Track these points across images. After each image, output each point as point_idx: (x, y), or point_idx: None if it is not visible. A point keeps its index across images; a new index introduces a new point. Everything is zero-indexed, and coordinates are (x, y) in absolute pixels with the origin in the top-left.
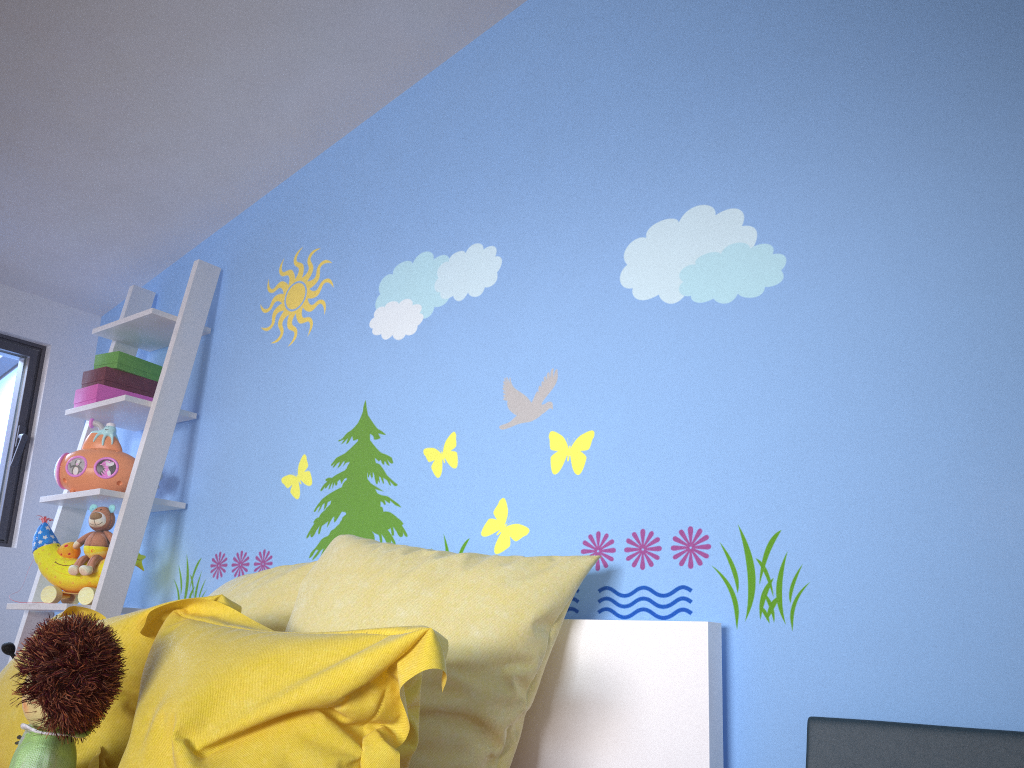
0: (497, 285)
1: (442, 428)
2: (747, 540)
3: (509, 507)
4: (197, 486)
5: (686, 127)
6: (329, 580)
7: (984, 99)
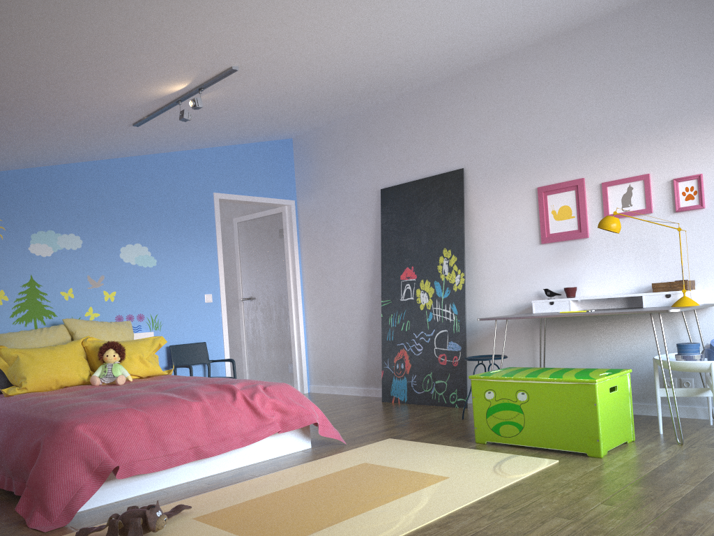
0: (82, 248)
1: (66, 286)
2: (152, 316)
3: (93, 309)
4: None
5: (134, 223)
6: (91, 330)
7: (188, 240)
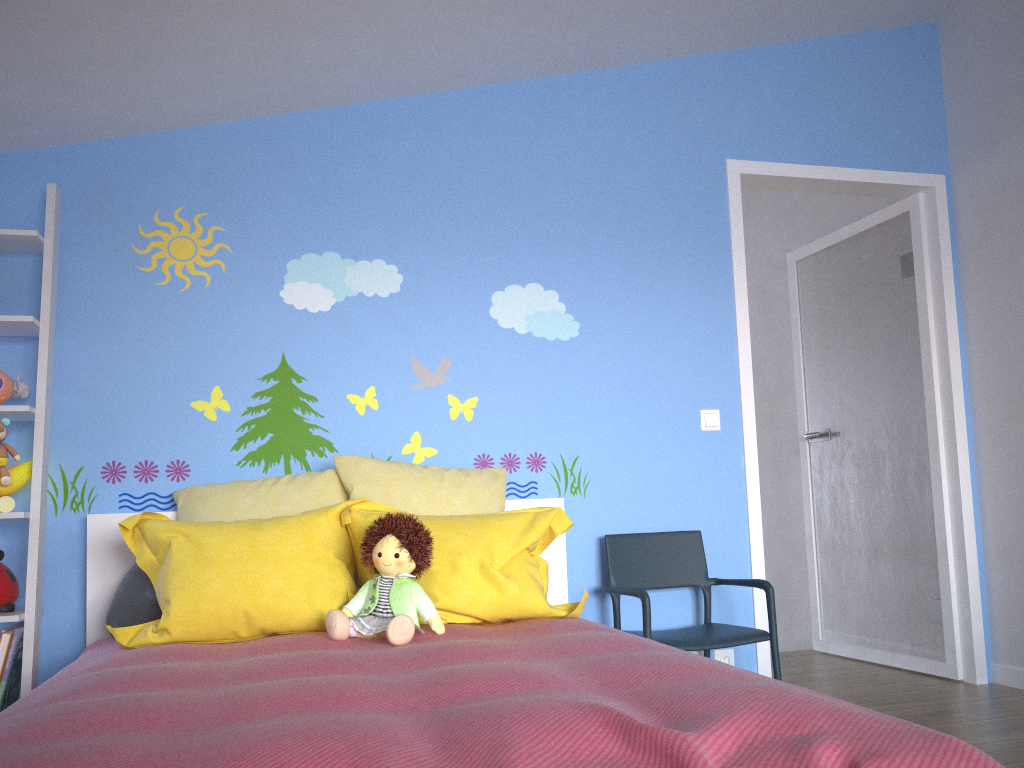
0: (400, 293)
1: (362, 382)
2: (564, 459)
3: (422, 437)
4: (63, 401)
5: (526, 235)
6: (389, 485)
7: (659, 276)
